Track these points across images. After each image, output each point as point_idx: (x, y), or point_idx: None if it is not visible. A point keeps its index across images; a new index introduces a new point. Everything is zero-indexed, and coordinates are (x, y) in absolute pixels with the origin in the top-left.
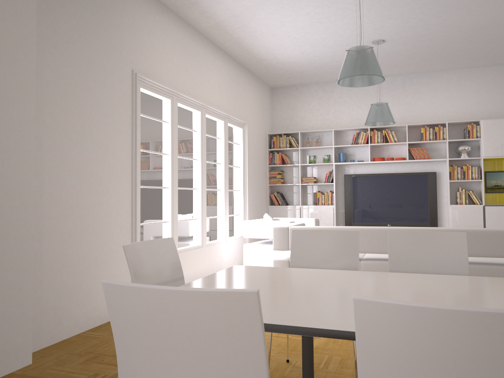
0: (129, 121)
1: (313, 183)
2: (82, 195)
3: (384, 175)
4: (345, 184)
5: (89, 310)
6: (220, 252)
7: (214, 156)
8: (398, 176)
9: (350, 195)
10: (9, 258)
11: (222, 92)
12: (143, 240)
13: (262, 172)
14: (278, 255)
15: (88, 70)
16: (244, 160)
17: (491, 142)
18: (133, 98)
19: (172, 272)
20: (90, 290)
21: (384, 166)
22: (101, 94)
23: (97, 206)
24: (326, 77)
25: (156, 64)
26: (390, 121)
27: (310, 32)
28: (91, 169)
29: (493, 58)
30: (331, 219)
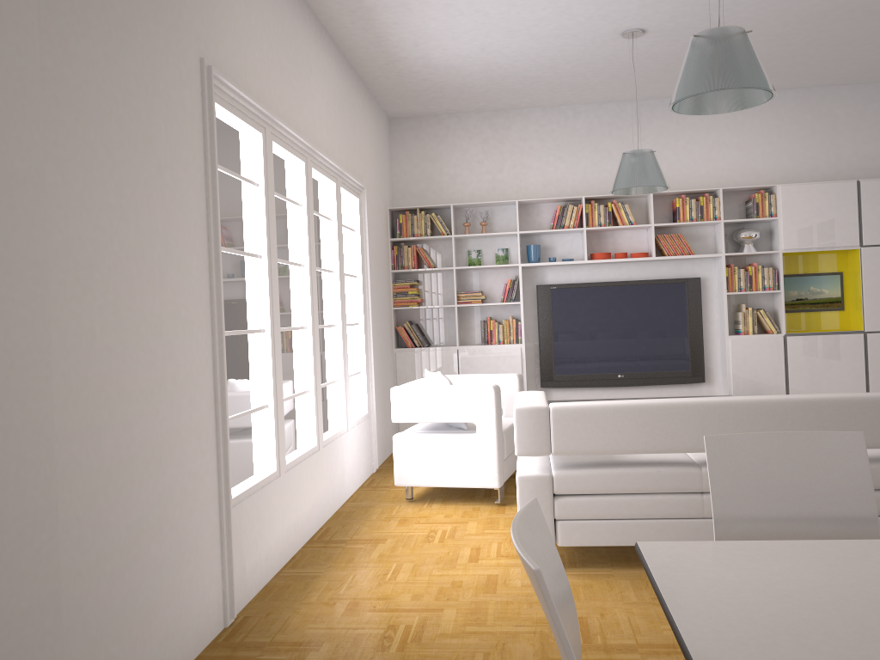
0: (200, 182)
1: (481, 303)
2: (127, 368)
3: (609, 286)
4: (540, 304)
5: (154, 651)
6: (342, 454)
7: (323, 256)
8: (636, 286)
9: (549, 324)
10: (6, 583)
11: (331, 123)
12: (232, 455)
13: (385, 283)
14: (470, 455)
15: (124, 48)
16: (364, 262)
17: (796, 225)
18: (206, 127)
19: (563, 599)
20: (154, 601)
21: (608, 269)
22: (149, 113)
23: (156, 392)
24: (502, 99)
25: (238, 51)
26: (663, 185)
27: (521, 5)
28: (140, 300)
29: (799, 76)
30: (519, 370)
